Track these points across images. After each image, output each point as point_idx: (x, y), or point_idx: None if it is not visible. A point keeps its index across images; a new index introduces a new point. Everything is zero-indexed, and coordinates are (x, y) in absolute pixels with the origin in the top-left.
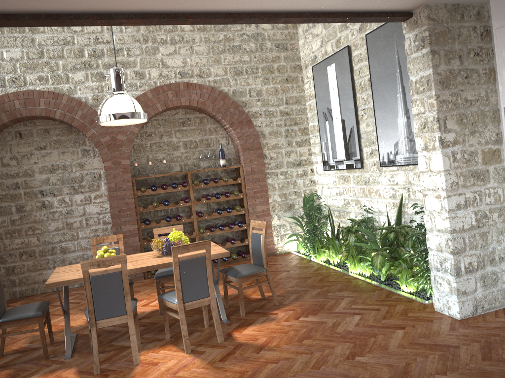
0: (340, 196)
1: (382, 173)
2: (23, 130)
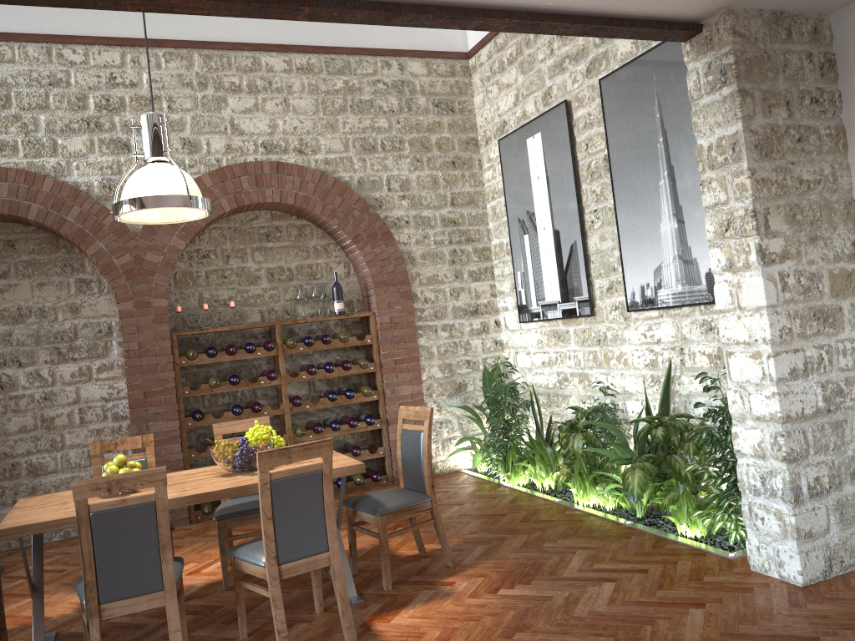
0: (549, 368)
1: (630, 323)
2: None
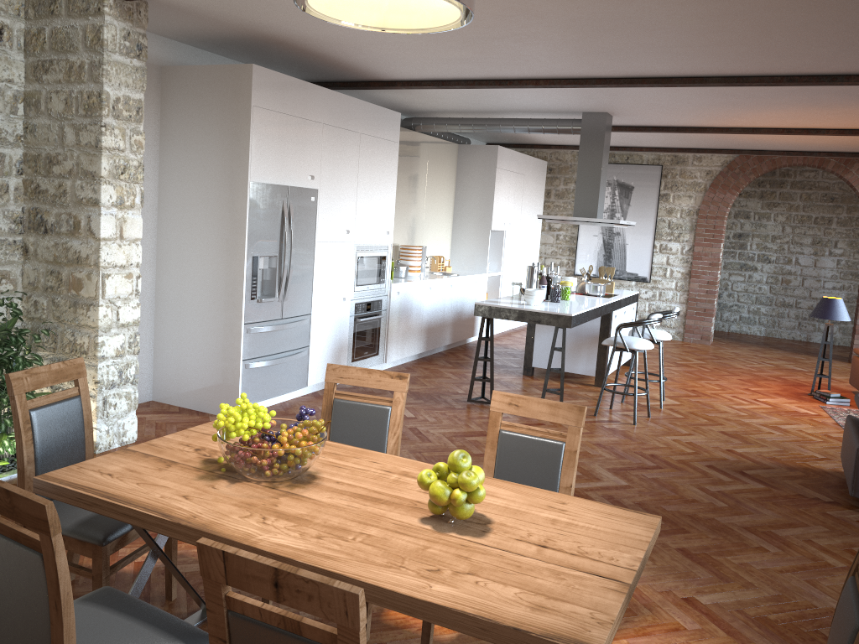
0: None
1: None
2: None
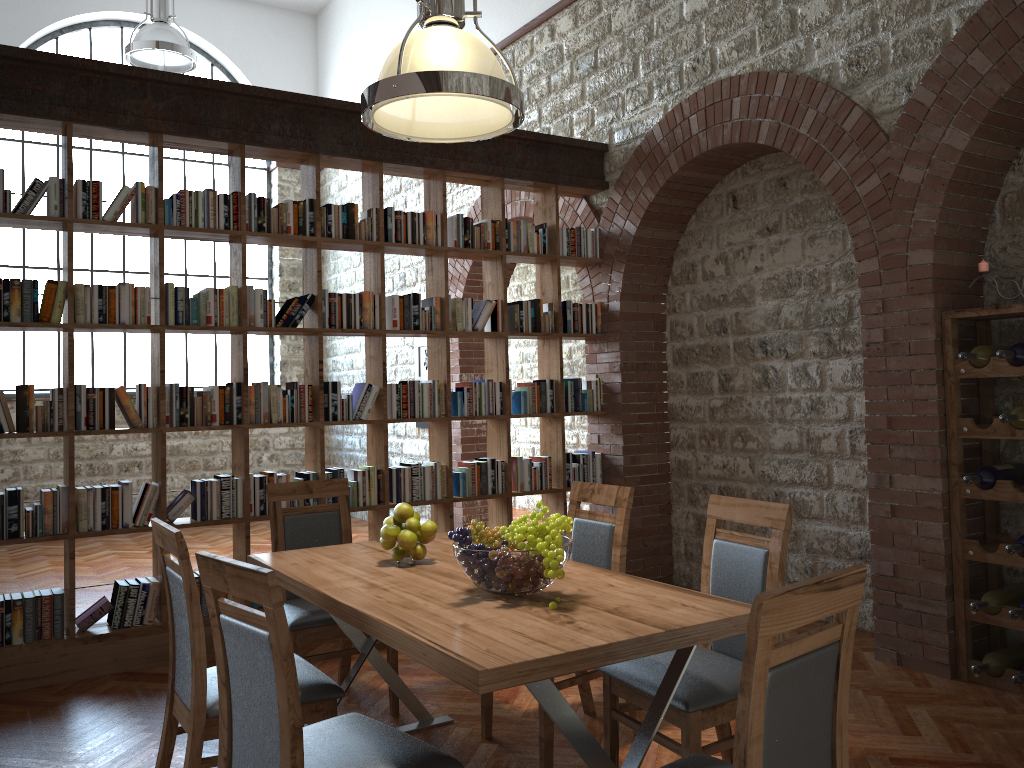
0: None
1: None
2: (740, 187)
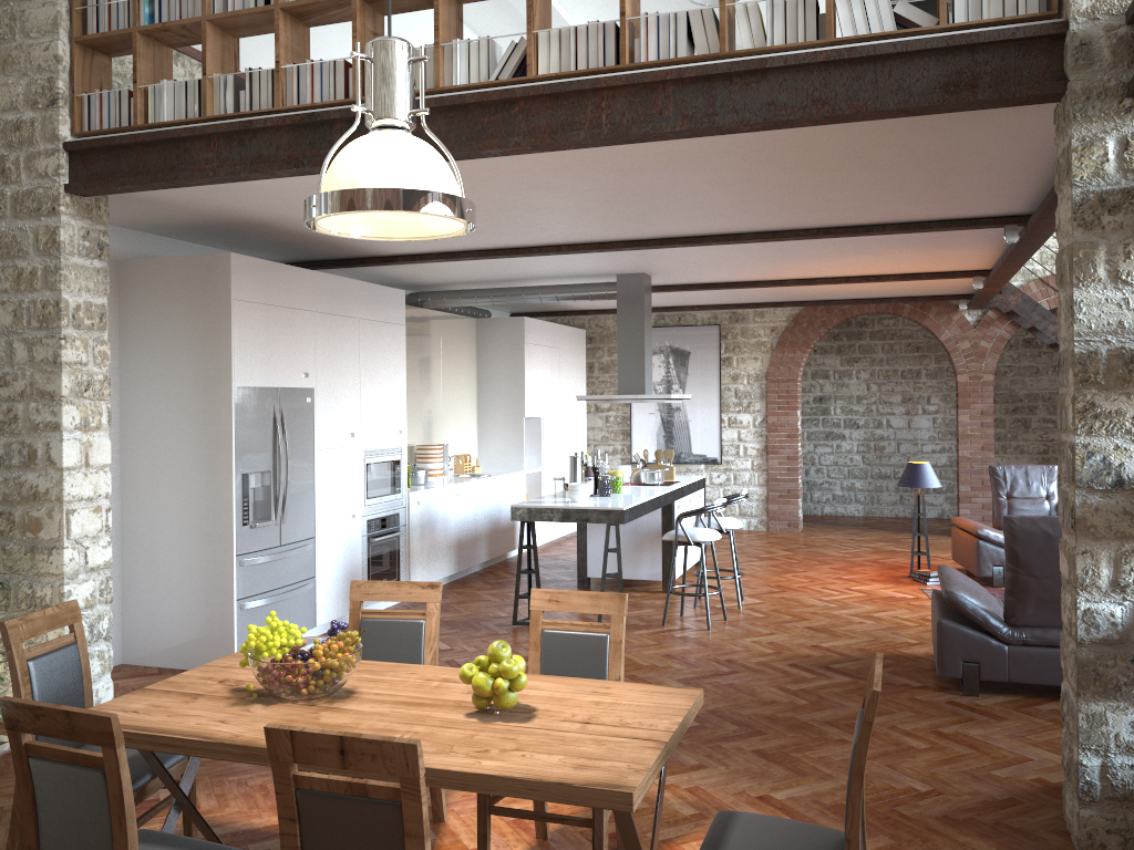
0: None
1: None
2: None
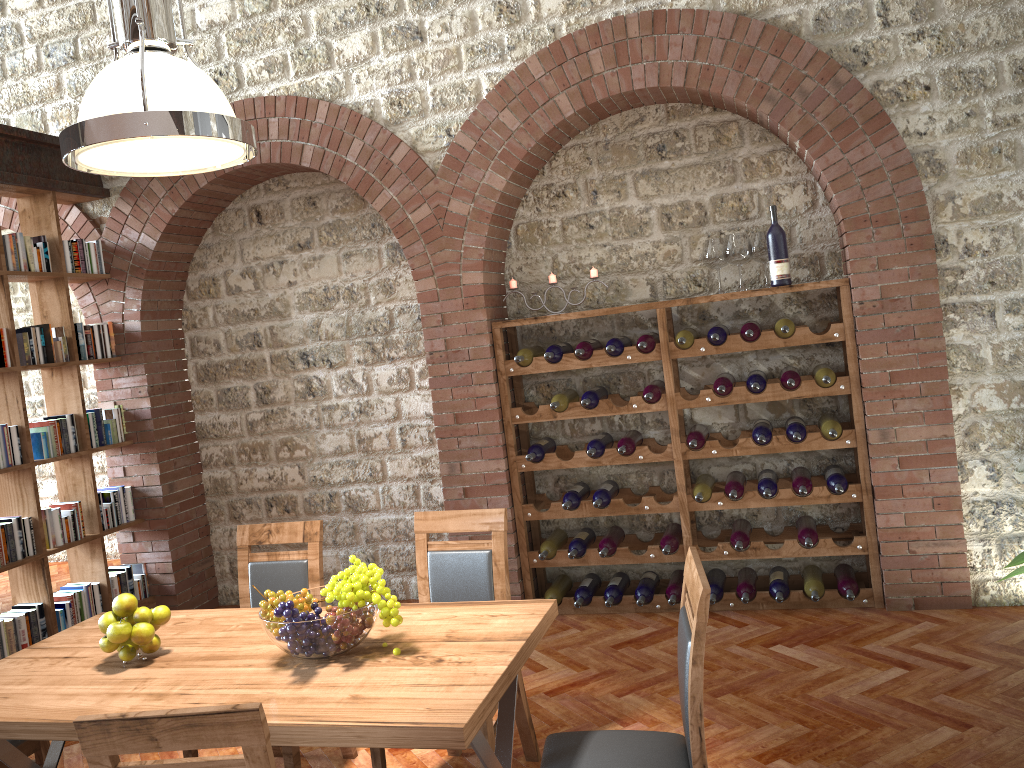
0: None
1: None
2: (264, 203)
